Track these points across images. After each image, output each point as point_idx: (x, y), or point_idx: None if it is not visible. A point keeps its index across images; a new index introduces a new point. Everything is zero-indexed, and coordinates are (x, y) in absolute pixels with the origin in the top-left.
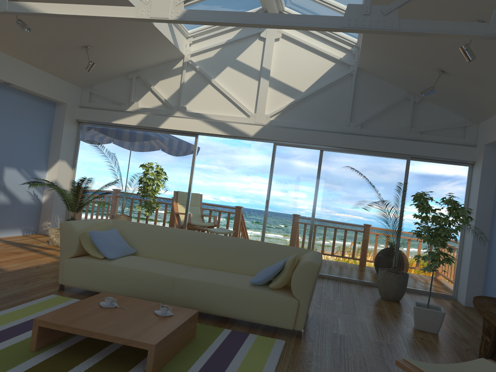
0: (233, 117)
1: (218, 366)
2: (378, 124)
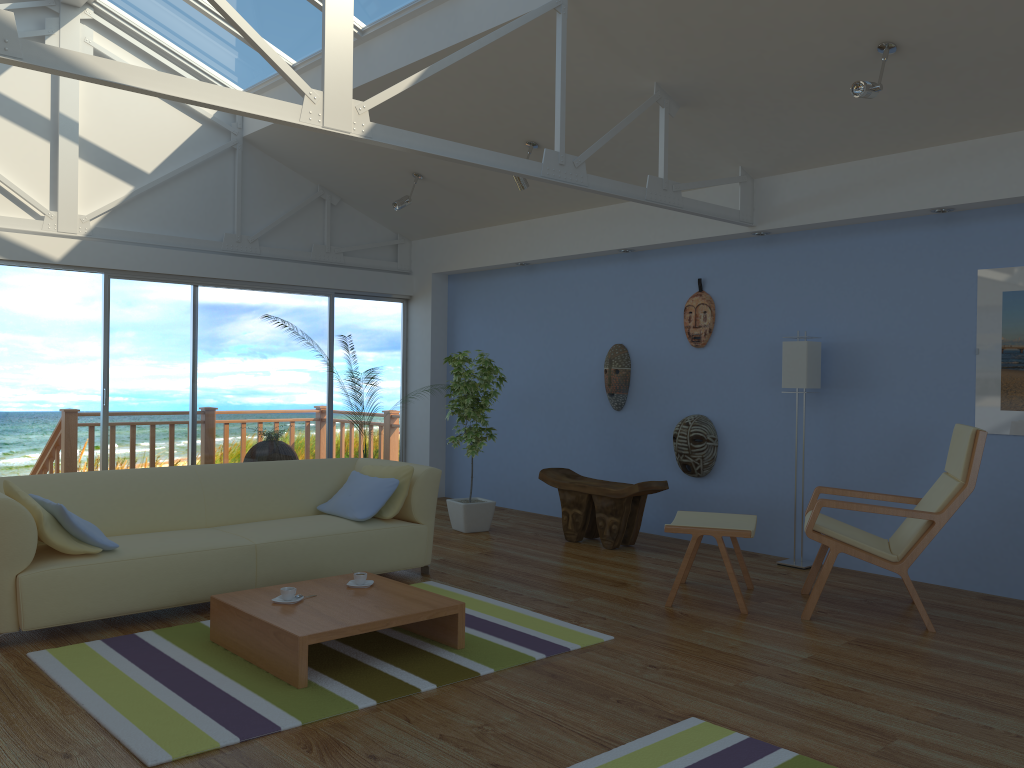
0: (4, 219)
1: (467, 618)
2: (283, 239)
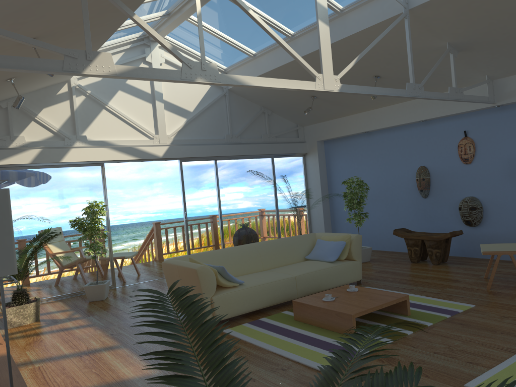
0: (138, 141)
1: None
2: (249, 134)
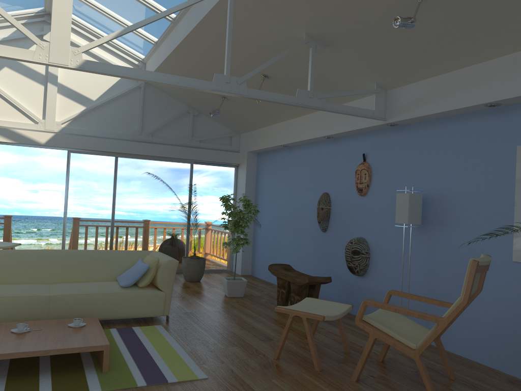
0: (18, 123)
1: (141, 352)
2: (165, 133)
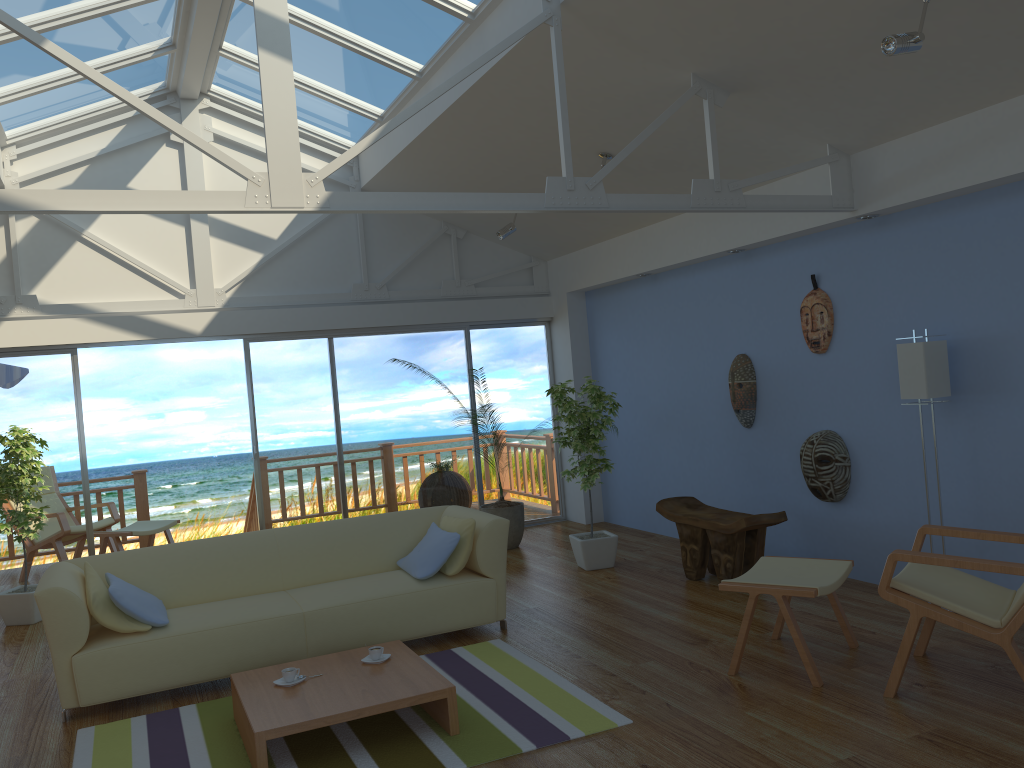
0: (151, 303)
1: (494, 692)
2: (411, 280)
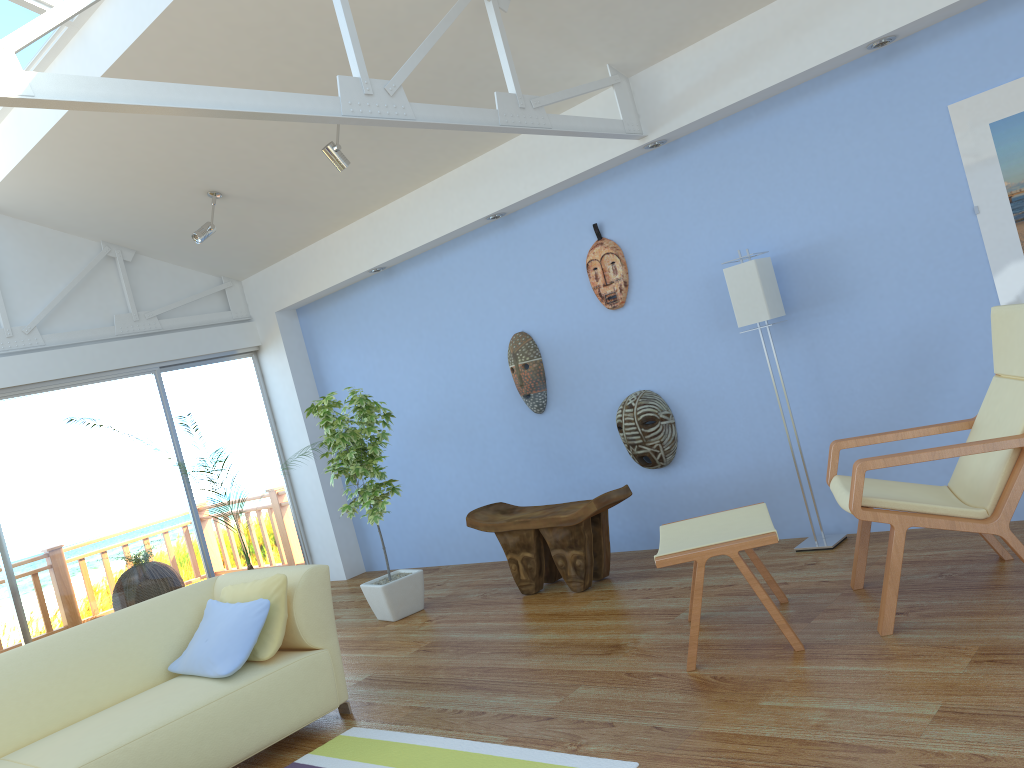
0: None
1: None
2: (72, 319)
